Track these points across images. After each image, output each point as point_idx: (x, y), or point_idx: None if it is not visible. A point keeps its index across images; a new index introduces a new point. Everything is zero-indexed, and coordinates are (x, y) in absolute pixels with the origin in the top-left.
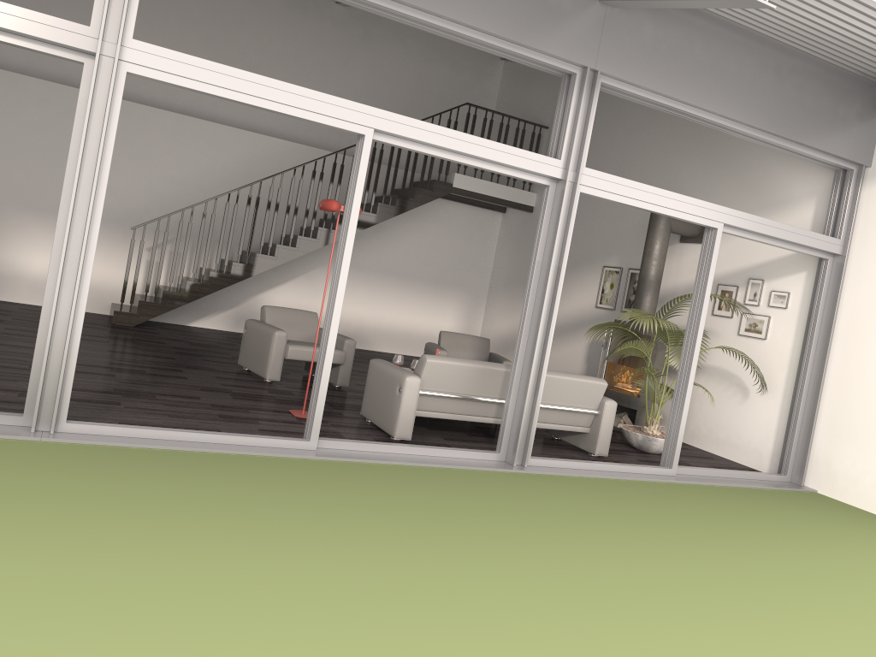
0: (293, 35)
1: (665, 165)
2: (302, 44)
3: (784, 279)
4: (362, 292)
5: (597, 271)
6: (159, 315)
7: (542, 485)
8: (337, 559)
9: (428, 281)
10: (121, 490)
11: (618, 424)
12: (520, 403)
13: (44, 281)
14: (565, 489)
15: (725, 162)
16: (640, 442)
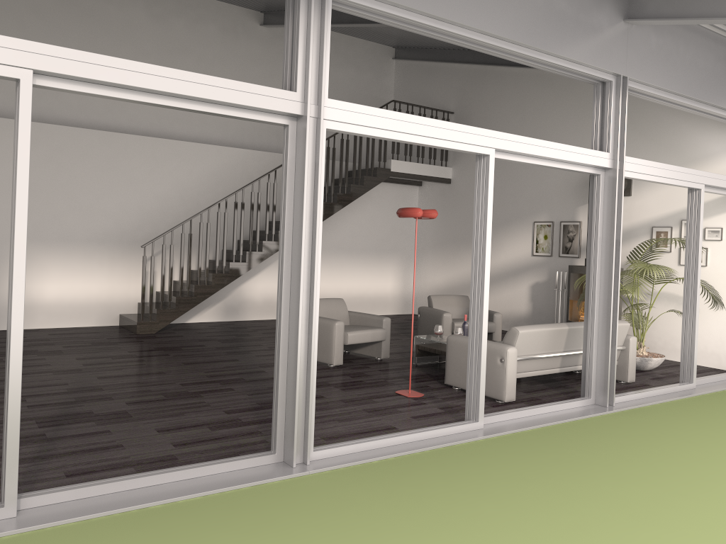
0: (229, 56)
1: (581, 136)
2: (237, 63)
3: (715, 217)
4: (322, 269)
5: (528, 226)
6: (175, 319)
7: (647, 420)
8: (677, 533)
9: (370, 252)
10: (445, 509)
11: None
12: (602, 354)
13: (57, 305)
14: (664, 420)
15: (639, 130)
16: (637, 363)
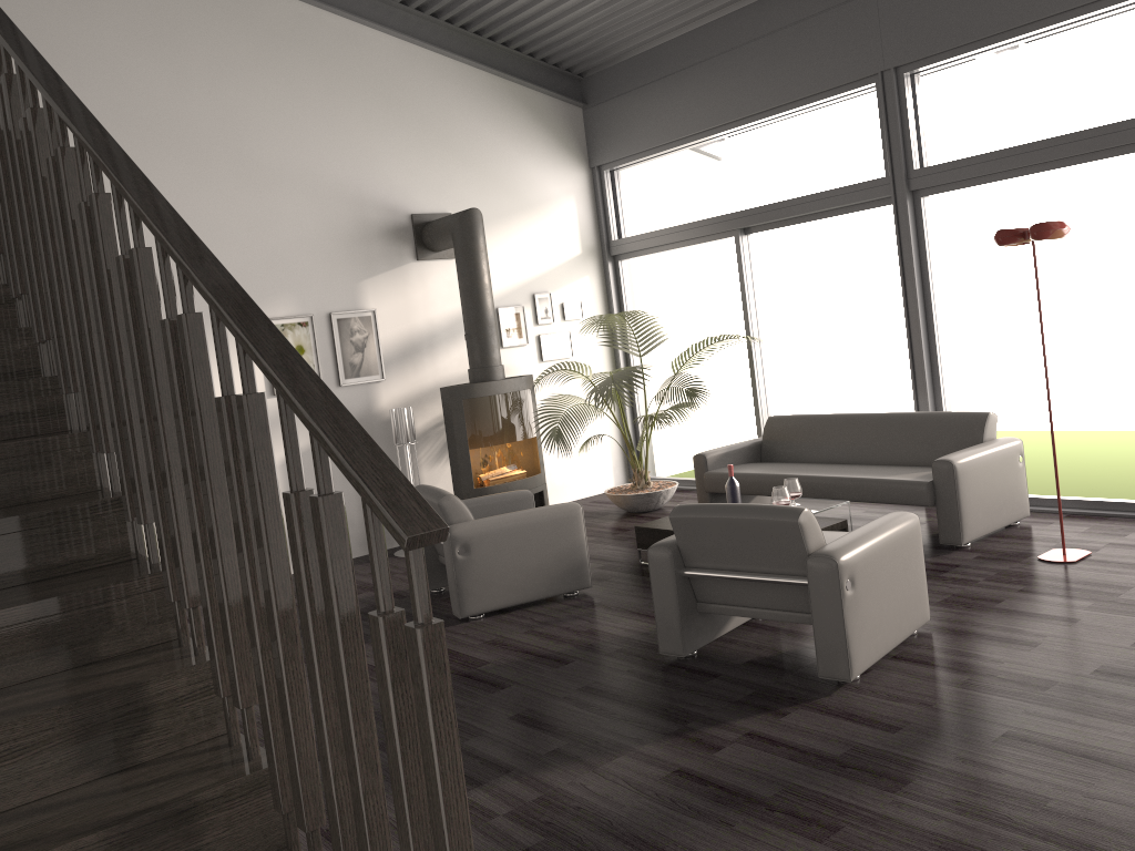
0: None
1: (343, 140)
2: None
3: (570, 287)
4: None
5: None
6: None
7: None
8: None
9: None
10: None
11: None
12: None
13: None
14: None
15: (449, 146)
16: (672, 496)
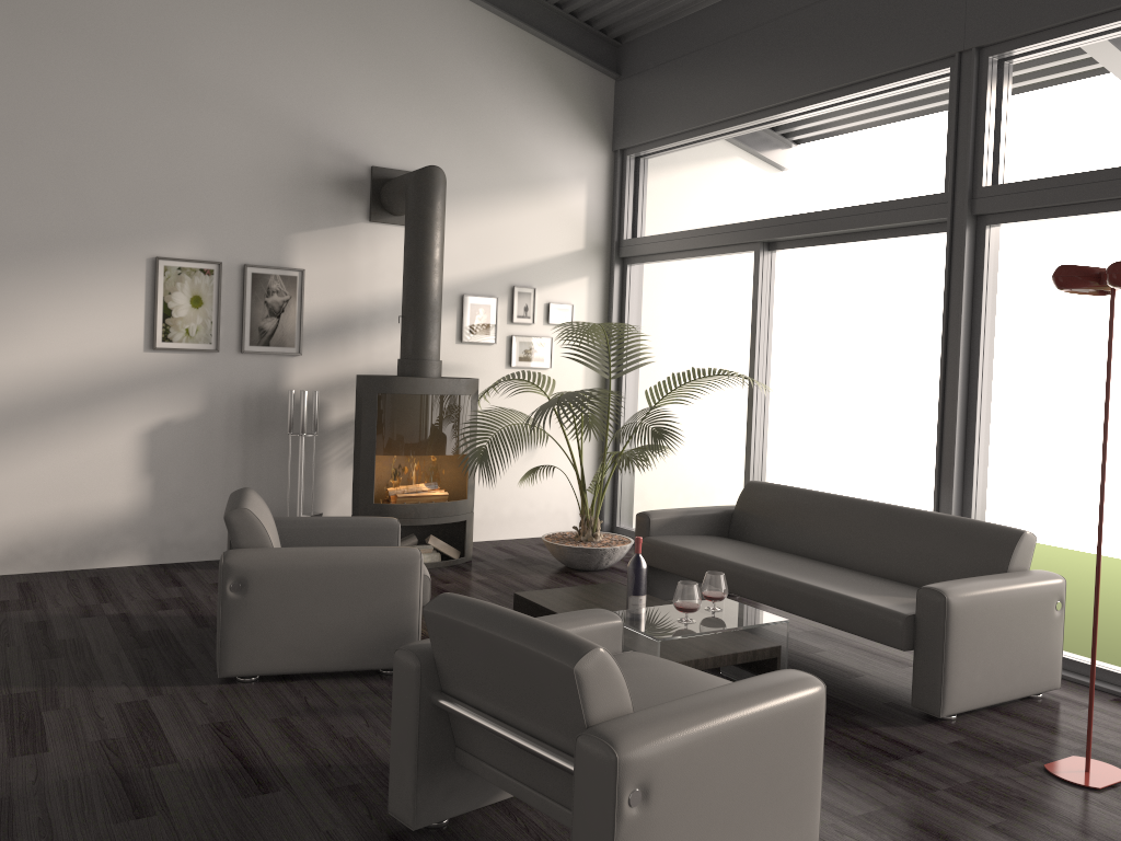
0: None
1: (299, 65)
2: None
3: (562, 286)
4: None
5: (130, 268)
6: None
7: None
8: None
9: None
10: None
11: (440, 556)
12: None
13: None
14: None
15: (435, 95)
16: (621, 557)
